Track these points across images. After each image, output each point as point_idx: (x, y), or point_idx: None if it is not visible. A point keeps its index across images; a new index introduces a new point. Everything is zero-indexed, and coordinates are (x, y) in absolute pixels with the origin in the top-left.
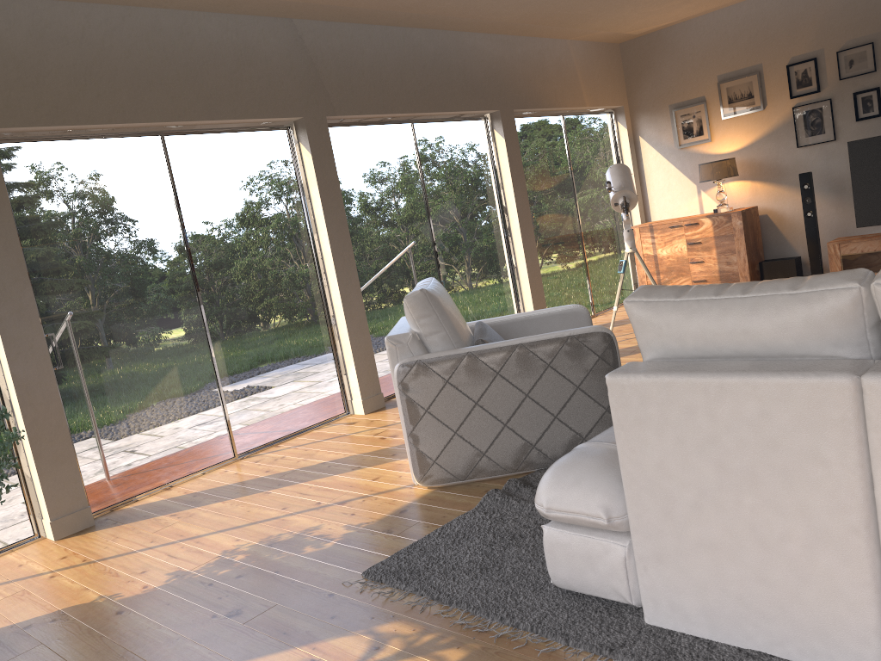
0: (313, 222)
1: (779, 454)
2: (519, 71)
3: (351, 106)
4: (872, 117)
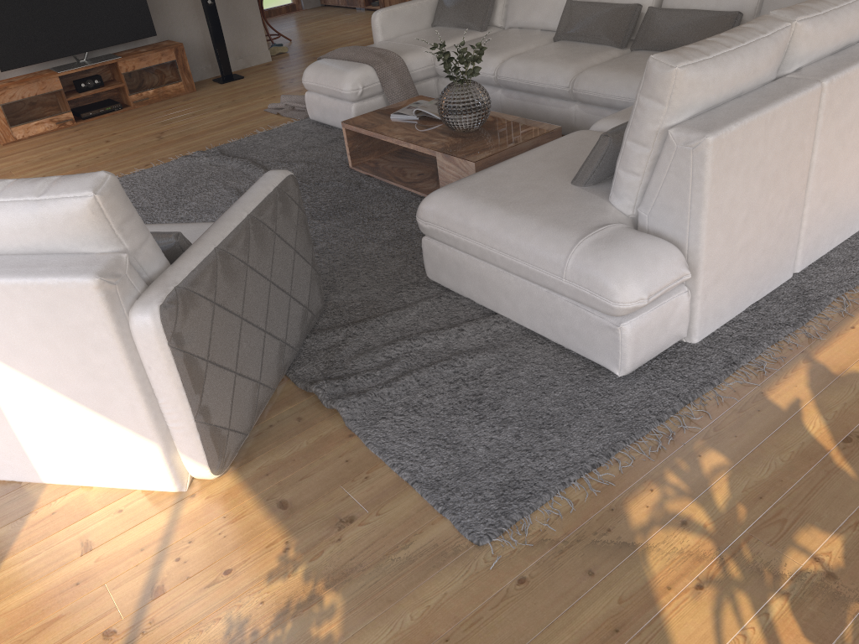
0: None
1: (788, 153)
2: None
3: None
4: None
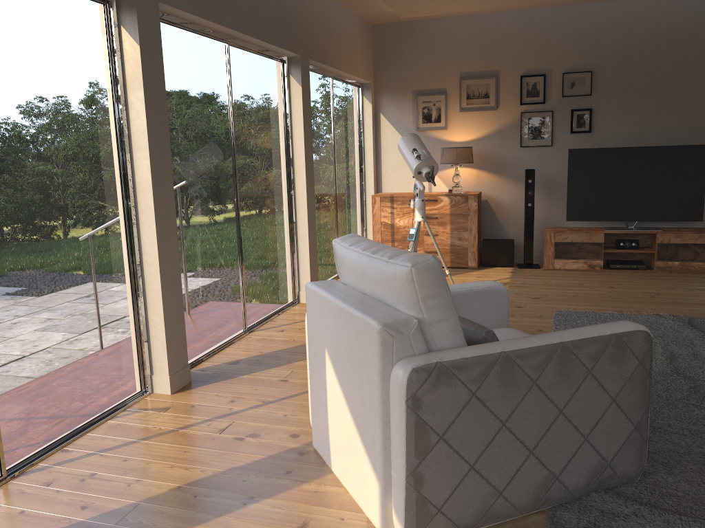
0: (127, 137)
1: None
2: (315, 21)
3: None
4: (584, 132)
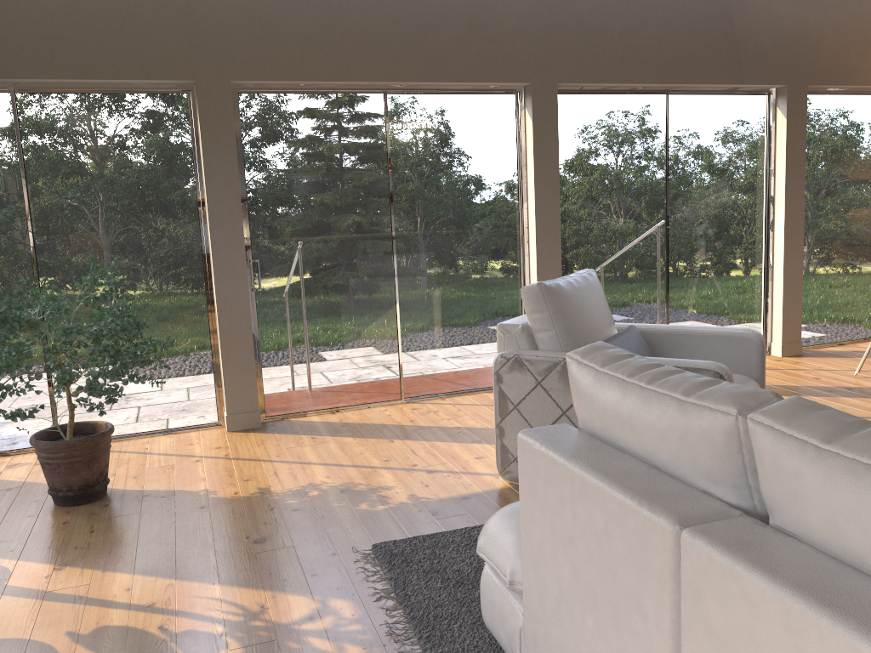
0: (525, 190)
1: (613, 584)
2: (827, 40)
3: (589, 73)
4: None
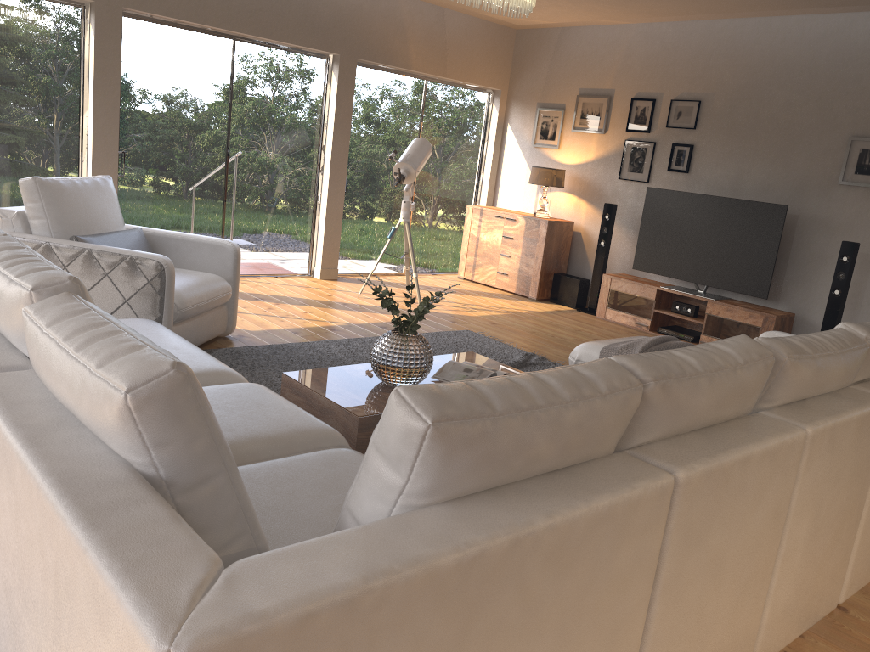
0: (87, 100)
1: None
2: (377, 24)
3: (156, 5)
4: (680, 171)
